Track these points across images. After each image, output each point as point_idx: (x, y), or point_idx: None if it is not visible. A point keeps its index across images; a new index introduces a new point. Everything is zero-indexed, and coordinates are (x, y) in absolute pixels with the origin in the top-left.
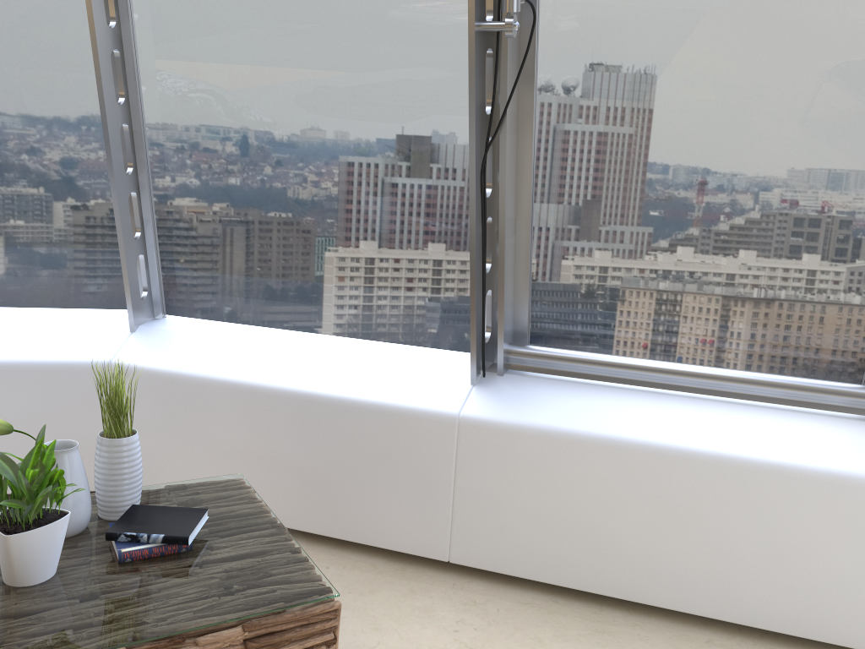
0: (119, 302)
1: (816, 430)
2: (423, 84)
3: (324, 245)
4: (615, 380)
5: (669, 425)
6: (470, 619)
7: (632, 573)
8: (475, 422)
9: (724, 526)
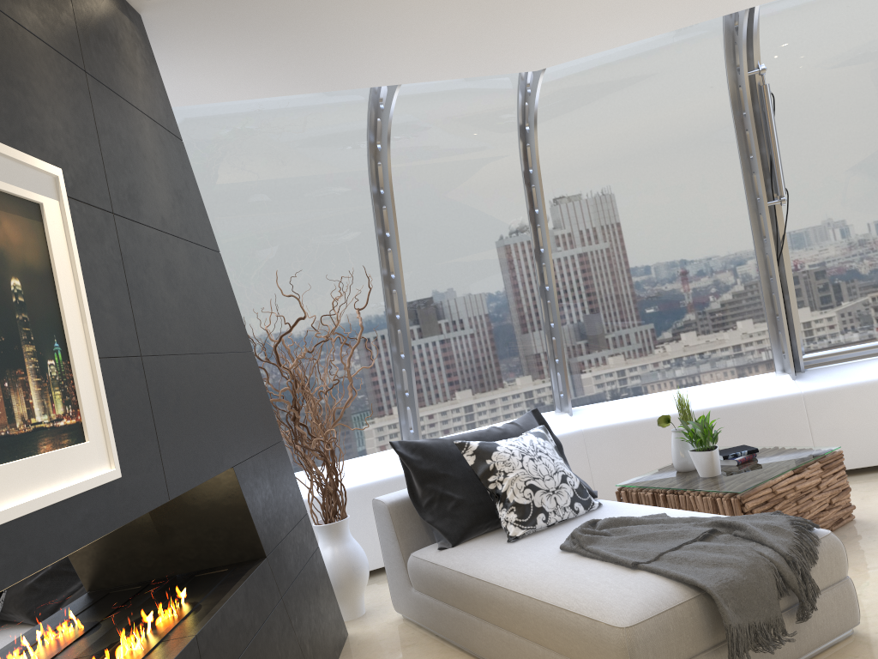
0: (543, 406)
1: None
2: (721, 237)
3: (672, 335)
4: (865, 356)
5: None
6: (856, 486)
7: None
8: (812, 393)
9: None
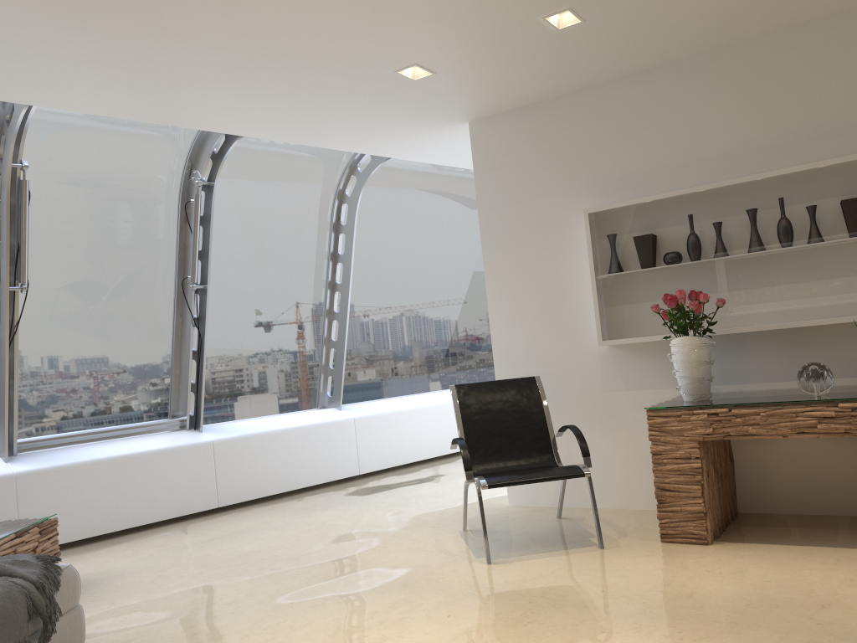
0: None
1: (164, 437)
2: None
3: None
4: (74, 443)
5: (111, 450)
6: None
7: (114, 518)
8: (25, 473)
9: (146, 481)
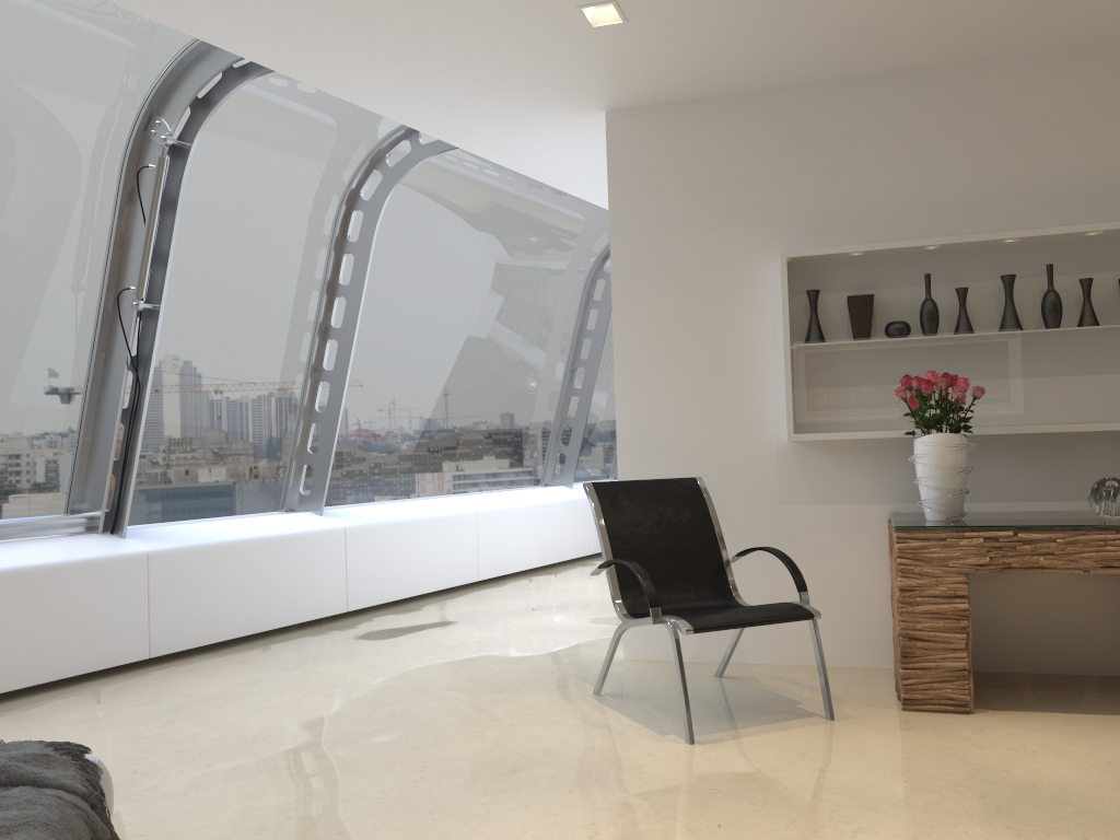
0: None
1: (66, 543)
2: None
3: None
4: None
5: None
6: None
7: None
8: None
9: (41, 614)
